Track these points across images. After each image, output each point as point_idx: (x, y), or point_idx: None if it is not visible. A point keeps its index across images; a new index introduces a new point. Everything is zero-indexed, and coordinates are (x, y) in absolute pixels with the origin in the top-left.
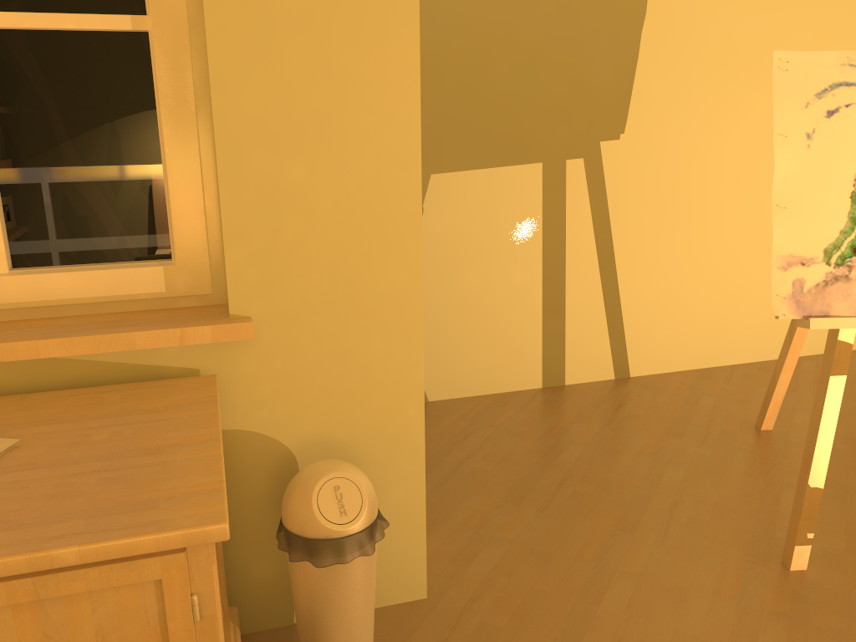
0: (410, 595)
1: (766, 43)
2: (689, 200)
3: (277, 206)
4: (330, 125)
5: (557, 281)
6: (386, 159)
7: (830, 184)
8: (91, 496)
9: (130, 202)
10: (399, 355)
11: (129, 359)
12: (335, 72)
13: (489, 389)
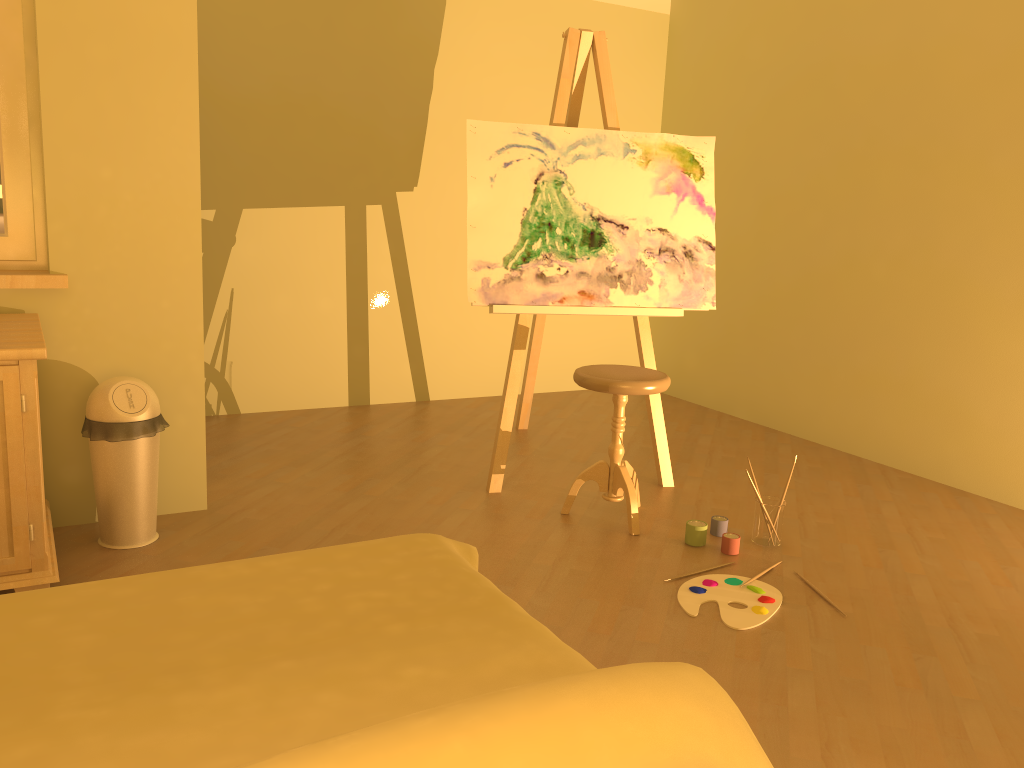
0: (193, 506)
1: (536, 121)
2: None
3: (90, 195)
4: (131, 141)
5: (360, 310)
6: (174, 168)
7: (507, 213)
8: None
9: None
10: (184, 313)
11: None
12: (135, 105)
13: (299, 405)
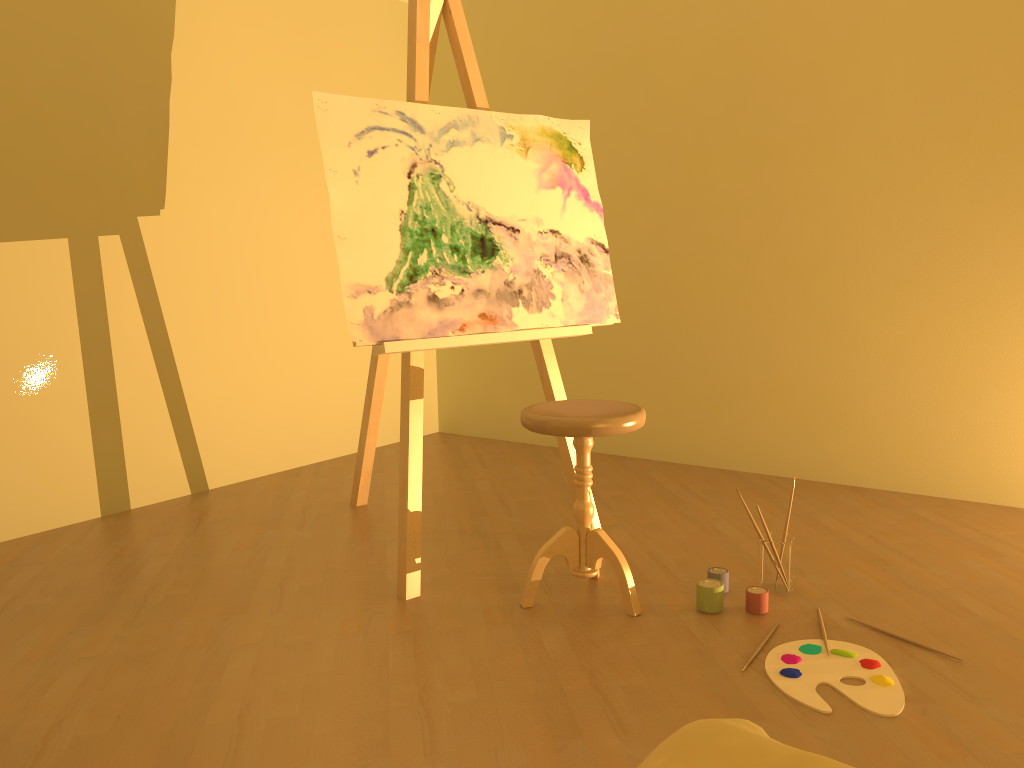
0: None
1: (300, 126)
2: (247, 284)
3: None
4: None
5: (105, 381)
6: None
7: (381, 217)
8: None
9: None
10: None
11: None
12: None
13: (28, 529)
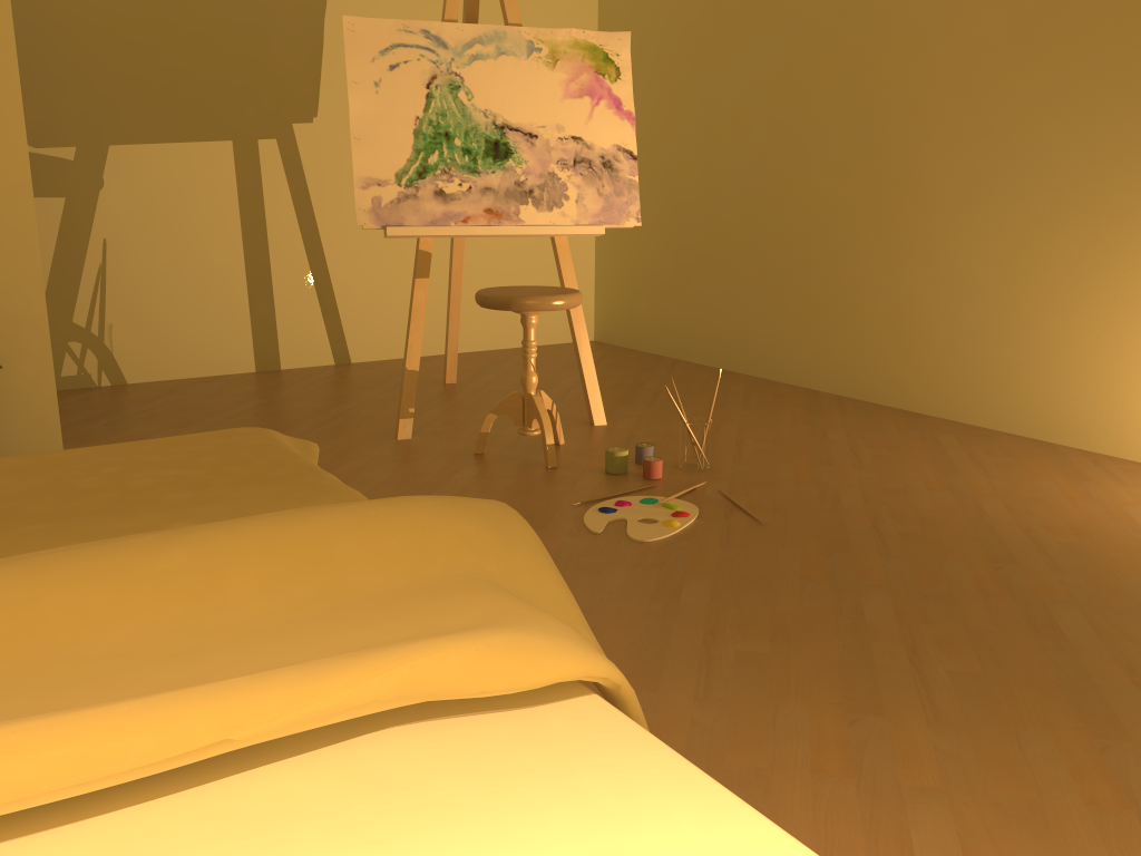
0: None
1: None
2: None
3: None
4: None
5: (261, 261)
6: None
7: (397, 122)
8: None
9: None
10: (15, 242)
11: None
12: None
13: (196, 373)
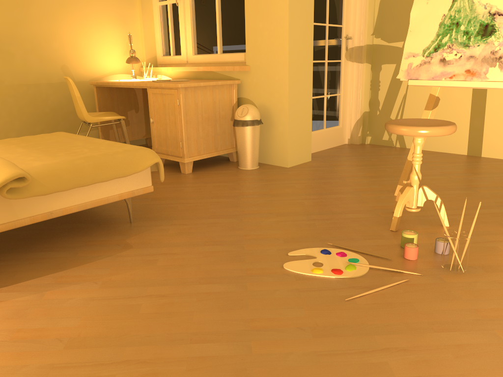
0: (283, 164)
1: None
2: None
3: (256, 34)
4: (267, 11)
5: (481, 97)
6: (280, 19)
7: (432, 19)
8: (178, 82)
9: (241, 36)
10: (282, 82)
11: (228, 75)
12: None
13: (436, 149)
